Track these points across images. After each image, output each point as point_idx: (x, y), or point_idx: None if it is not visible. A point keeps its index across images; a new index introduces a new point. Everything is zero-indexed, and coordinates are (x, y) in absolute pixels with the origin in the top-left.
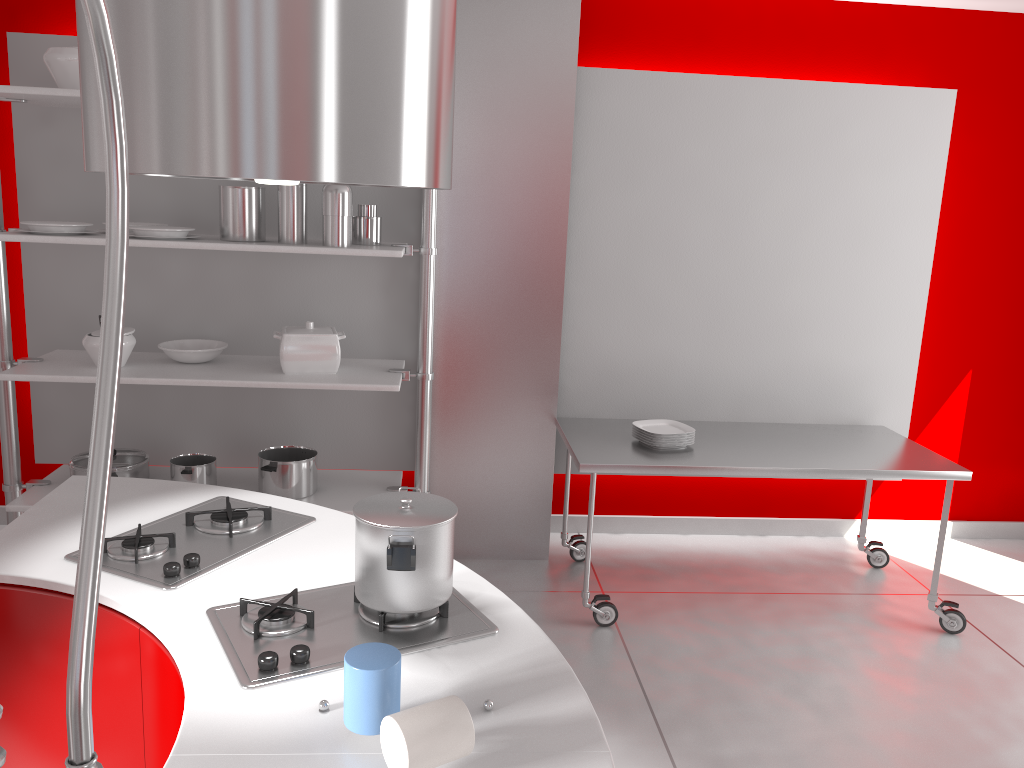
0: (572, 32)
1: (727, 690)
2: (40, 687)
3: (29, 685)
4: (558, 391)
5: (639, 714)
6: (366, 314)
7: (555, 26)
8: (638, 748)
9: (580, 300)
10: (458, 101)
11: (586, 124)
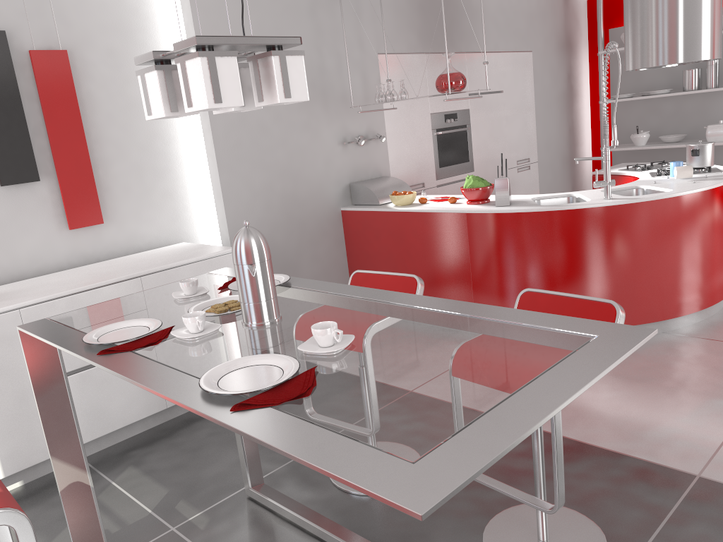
0: None
1: None
2: None
3: None
4: None
5: None
6: None
7: None
8: None
9: None
10: None
11: None
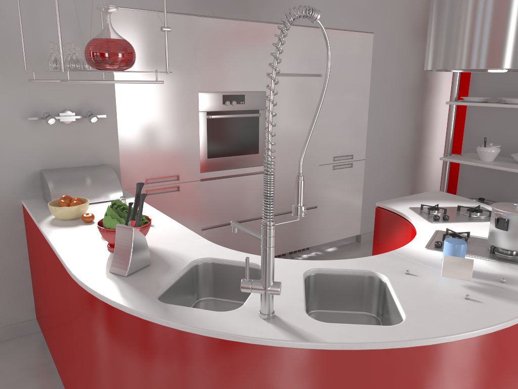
0: None
1: None
2: (392, 247)
3: (389, 246)
4: None
5: None
6: None
7: None
8: None
9: None
10: None
11: None
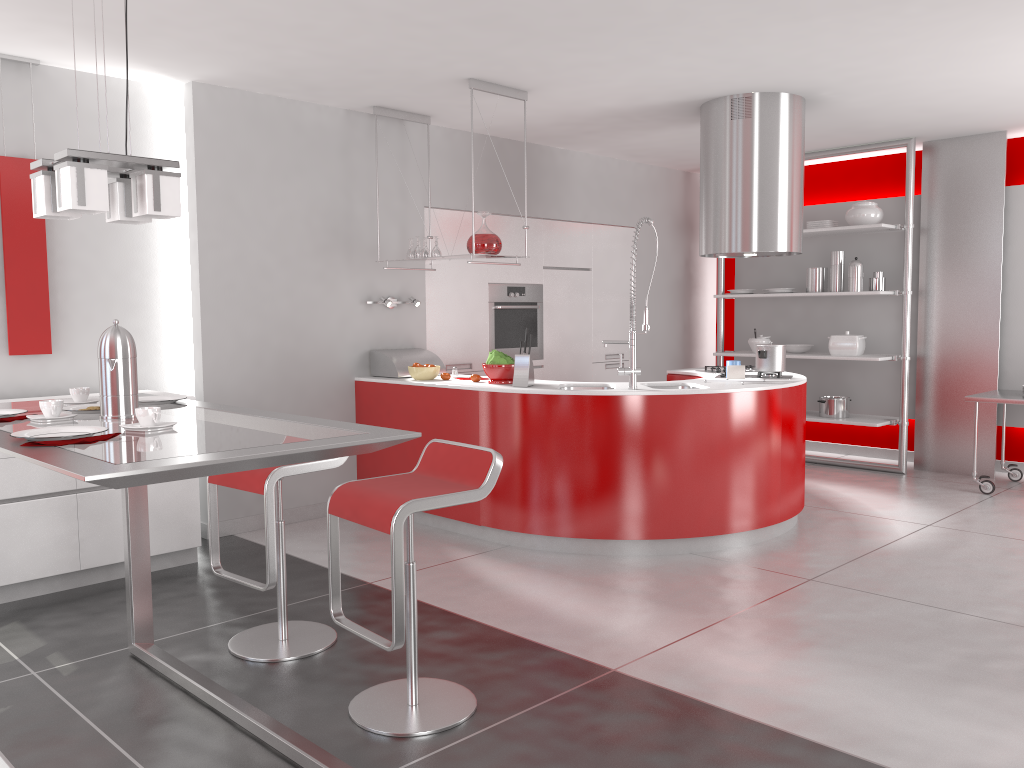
0: (1000, 169)
1: (1020, 513)
2: None
3: None
4: (1002, 374)
5: (955, 508)
6: (887, 331)
7: (990, 167)
8: (937, 512)
9: (1015, 319)
10: (934, 214)
11: (1015, 217)
